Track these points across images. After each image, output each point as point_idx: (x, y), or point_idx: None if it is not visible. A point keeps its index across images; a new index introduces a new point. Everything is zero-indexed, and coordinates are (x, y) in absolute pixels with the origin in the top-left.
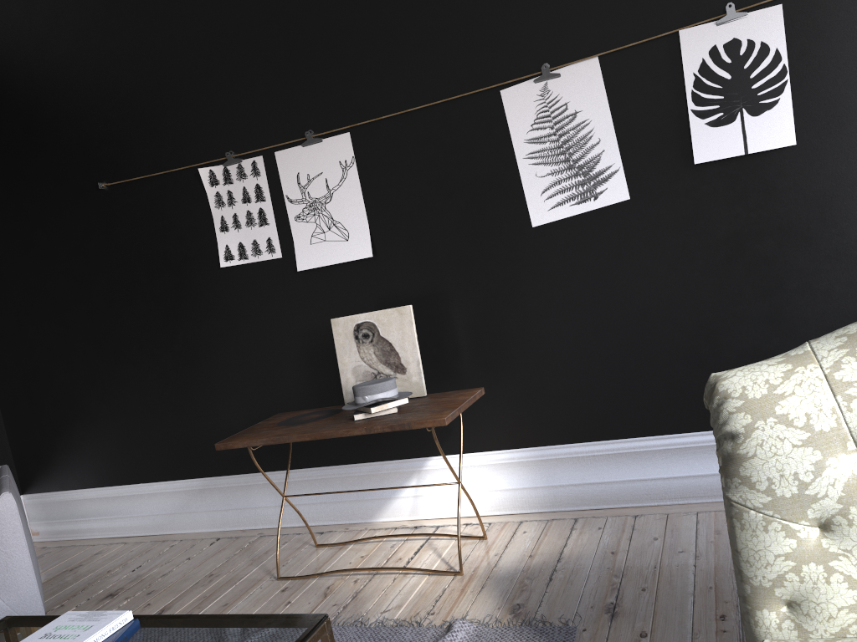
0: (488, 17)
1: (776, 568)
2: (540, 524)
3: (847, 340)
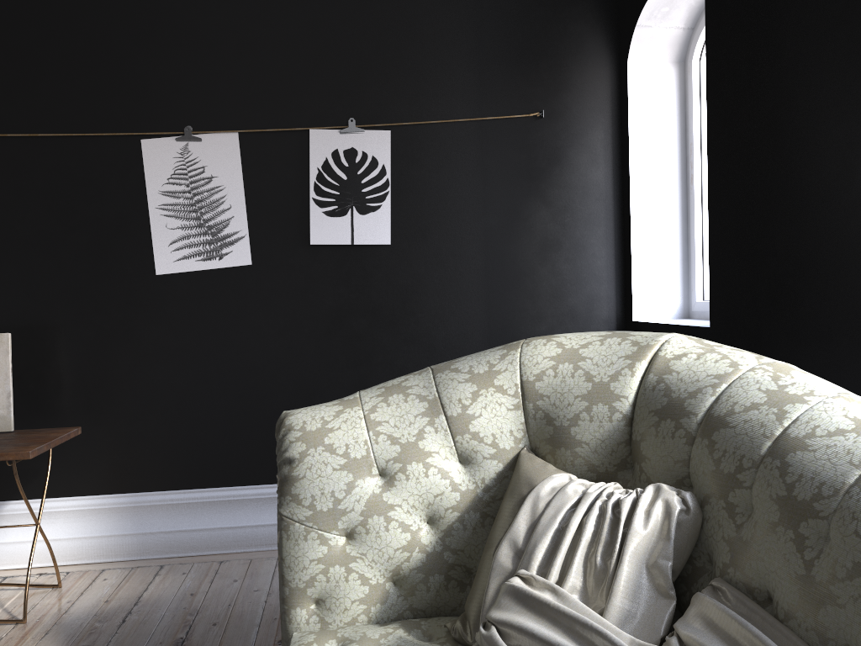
0: (138, 68)
1: (310, 570)
2: (123, 571)
3: (384, 391)
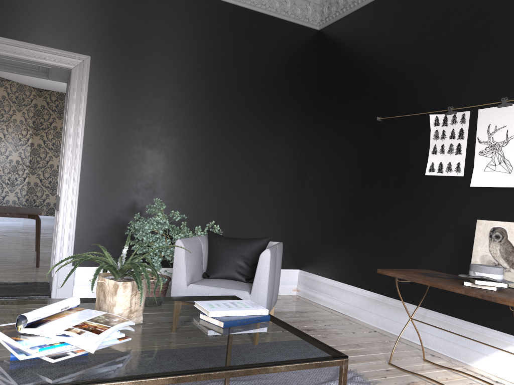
0: None
1: None
2: None
3: None
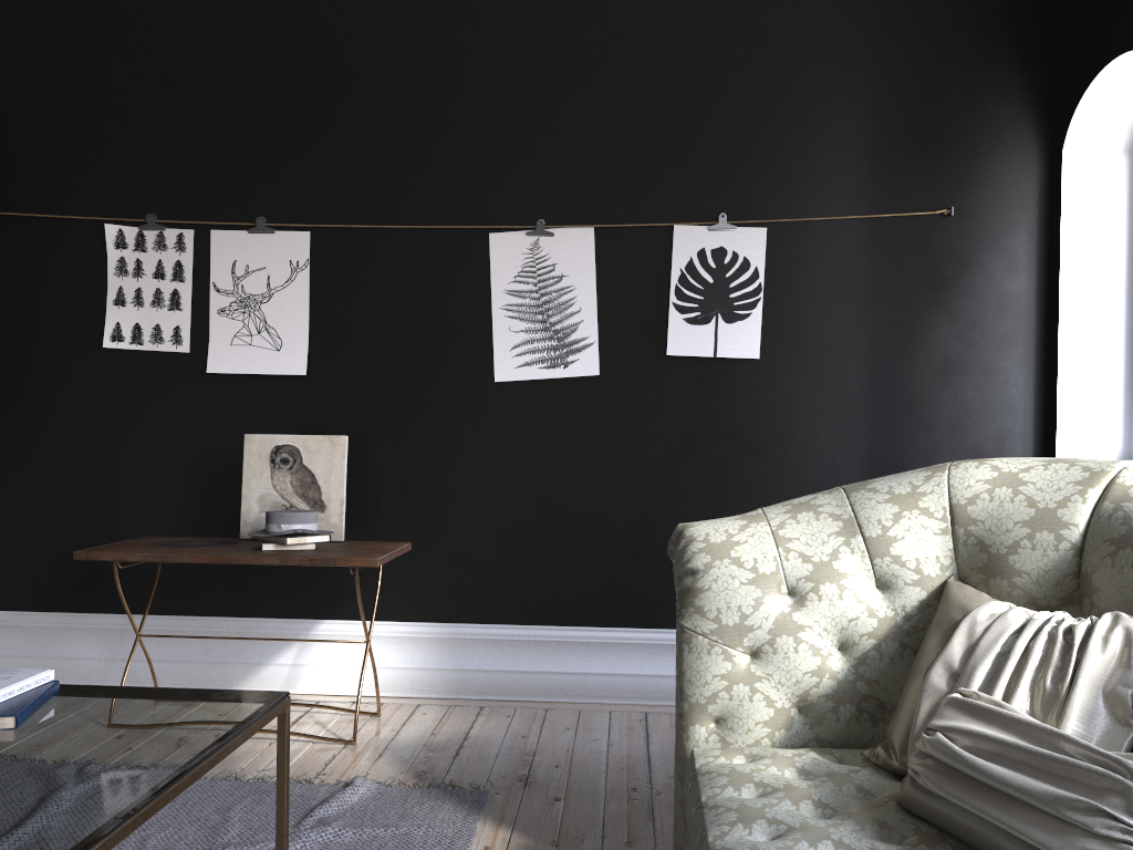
0: (492, 156)
1: (712, 686)
2: (441, 708)
3: (791, 508)
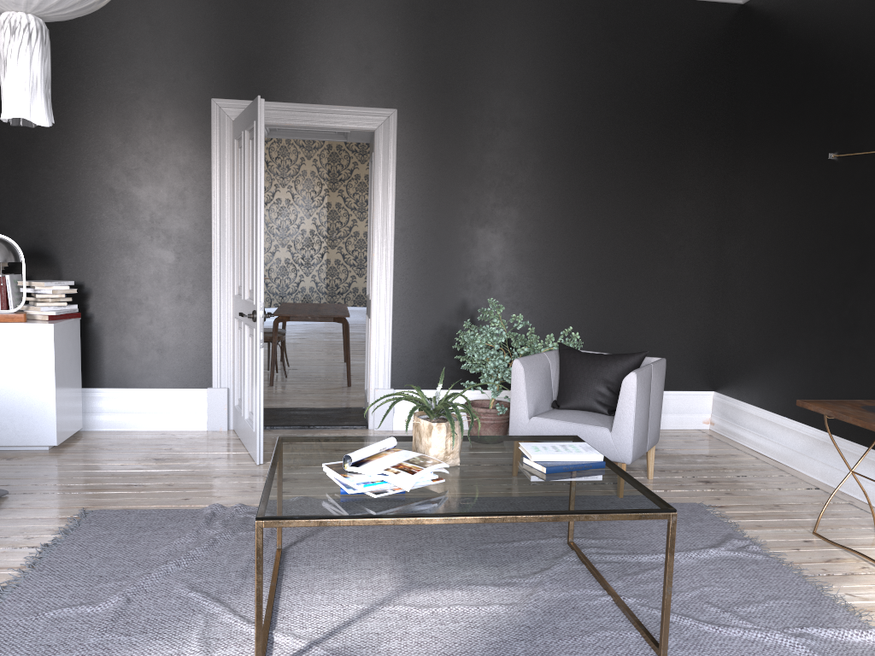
0: None
1: None
2: None
3: None
